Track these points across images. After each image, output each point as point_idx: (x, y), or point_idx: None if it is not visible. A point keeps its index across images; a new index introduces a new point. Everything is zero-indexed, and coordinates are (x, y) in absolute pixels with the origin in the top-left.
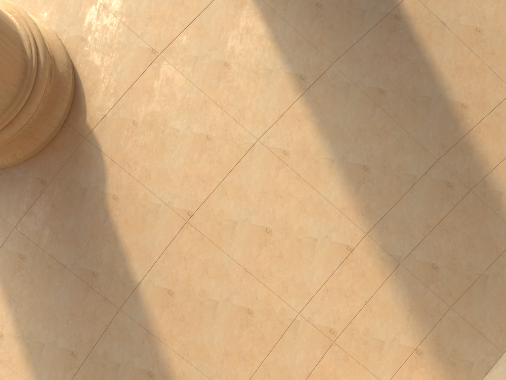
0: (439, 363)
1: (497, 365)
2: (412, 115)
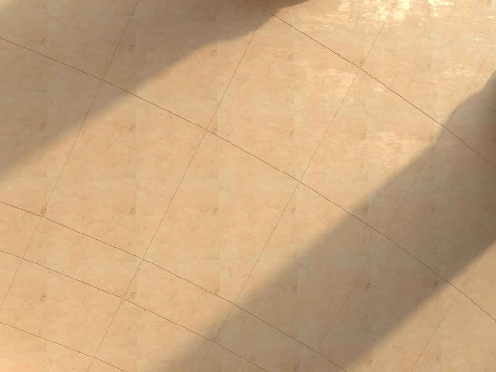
0: None
1: None
2: (352, 318)
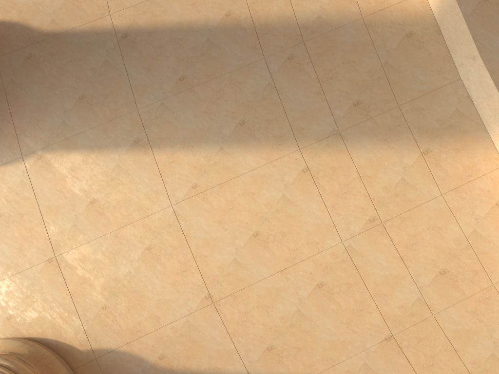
0: (444, 139)
1: (468, 89)
2: (214, 61)
